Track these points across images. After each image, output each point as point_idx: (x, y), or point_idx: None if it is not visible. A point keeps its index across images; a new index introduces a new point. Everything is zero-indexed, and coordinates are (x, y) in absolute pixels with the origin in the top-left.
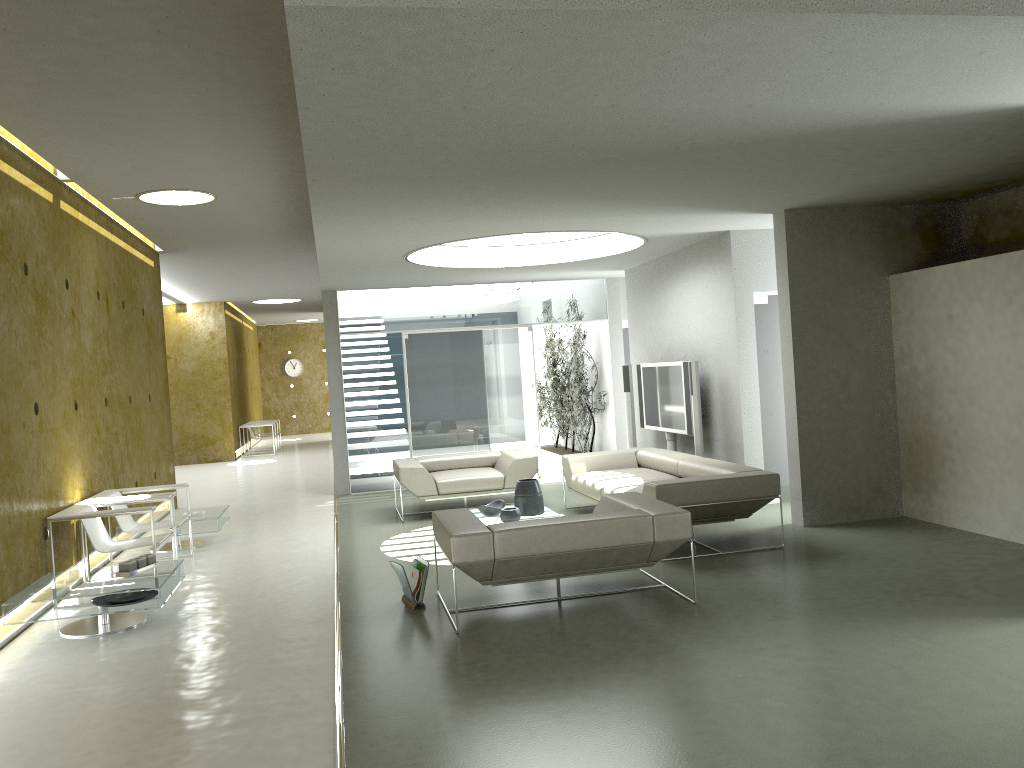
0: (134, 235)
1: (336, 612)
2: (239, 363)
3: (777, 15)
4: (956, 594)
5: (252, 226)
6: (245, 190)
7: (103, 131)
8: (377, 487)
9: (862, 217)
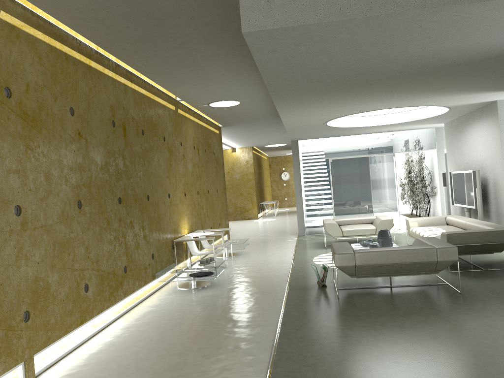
0: (209, 120)
1: (287, 286)
2: (259, 174)
3: (471, 4)
4: None
5: (258, 113)
6: (252, 98)
7: (191, 80)
8: (317, 232)
9: None
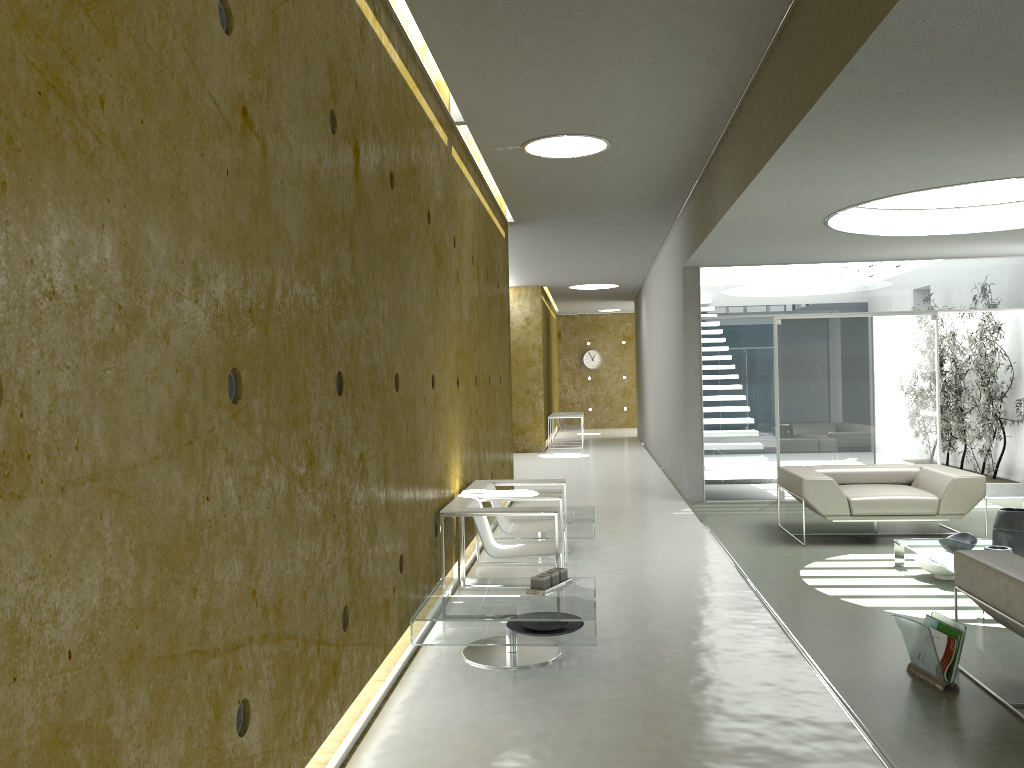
0: (495, 200)
1: (821, 679)
2: (547, 351)
3: None
4: None
5: (624, 188)
6: (647, 134)
7: (533, 42)
8: (735, 496)
9: None
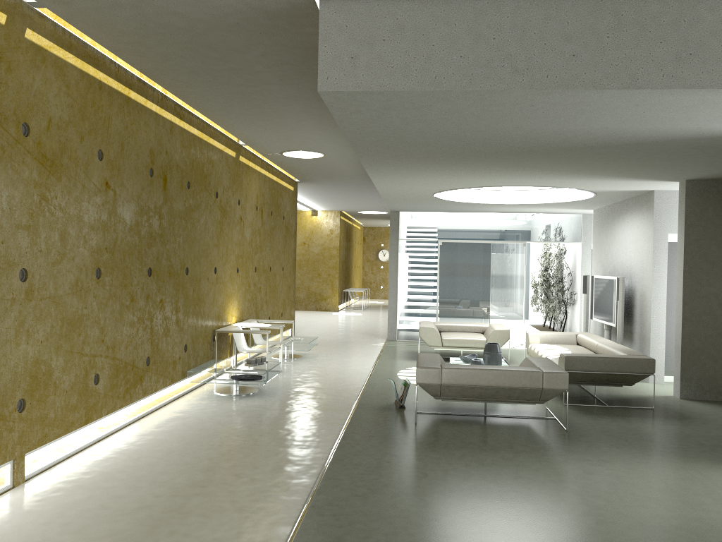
0: (282, 172)
1: (355, 403)
2: (347, 250)
3: (586, 90)
4: None
5: (348, 170)
6: (340, 151)
7: (260, 122)
8: (413, 338)
9: None
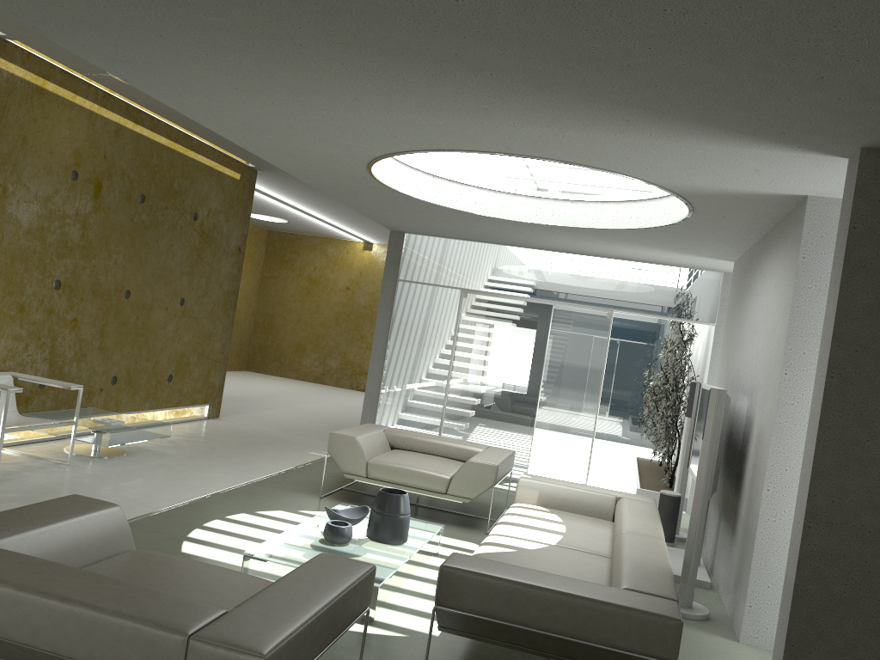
0: (194, 138)
1: None
2: None
3: None
4: None
5: None
6: None
7: None
8: None
9: None
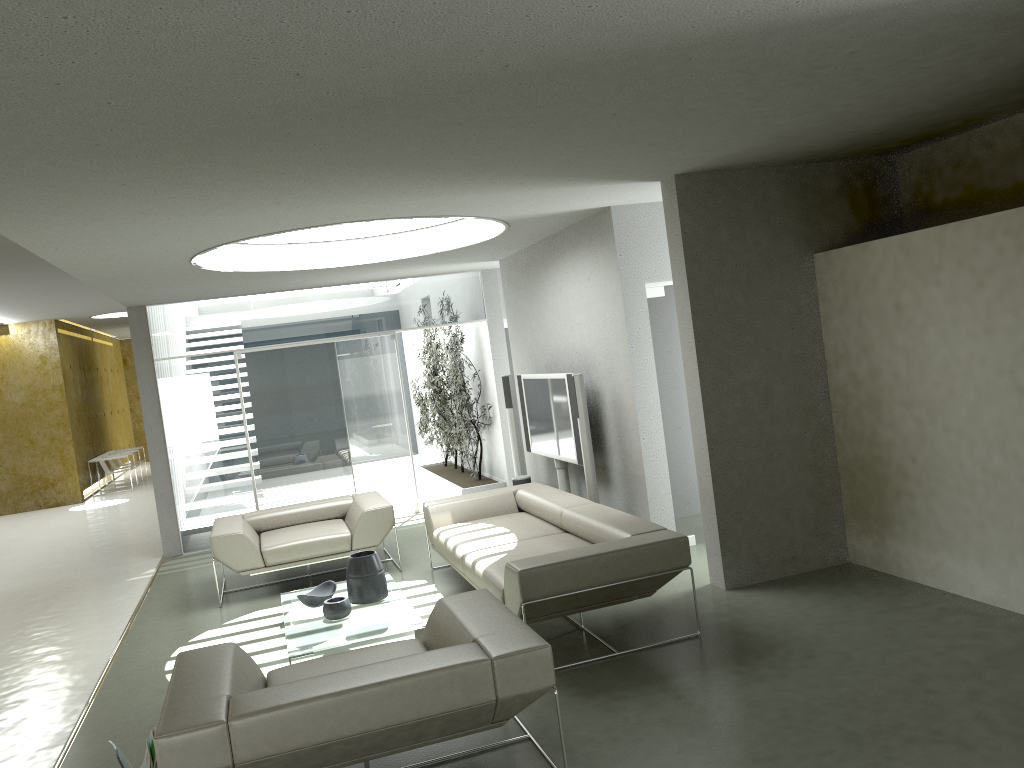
0: None
1: None
2: (87, 387)
3: None
4: (953, 738)
5: None
6: None
7: None
8: None
9: (775, 180)
